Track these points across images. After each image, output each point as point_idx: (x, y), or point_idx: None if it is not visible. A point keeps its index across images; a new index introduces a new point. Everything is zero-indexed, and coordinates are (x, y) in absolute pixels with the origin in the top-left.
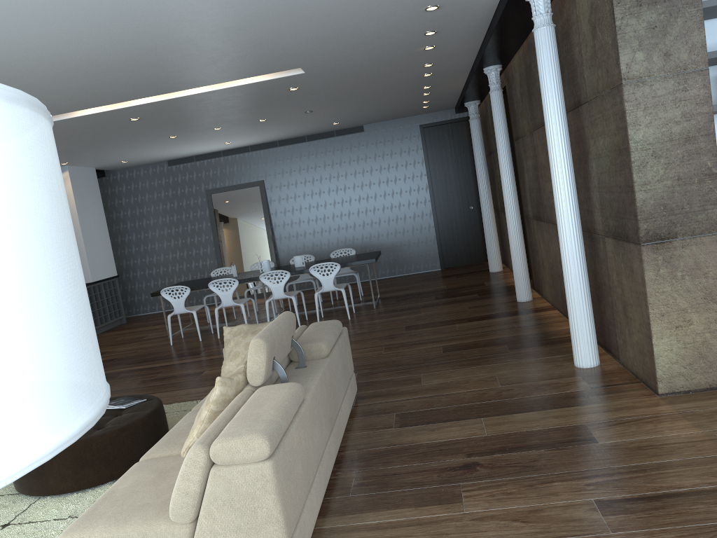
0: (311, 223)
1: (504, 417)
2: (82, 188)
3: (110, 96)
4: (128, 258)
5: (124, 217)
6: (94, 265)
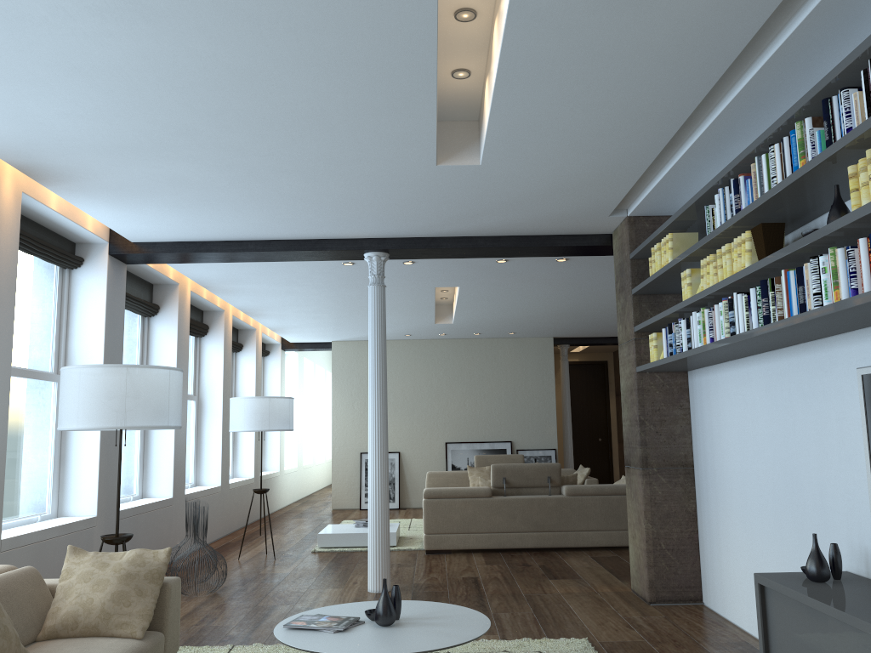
0: None
1: (600, 569)
2: None
3: None
4: None
5: None
6: None
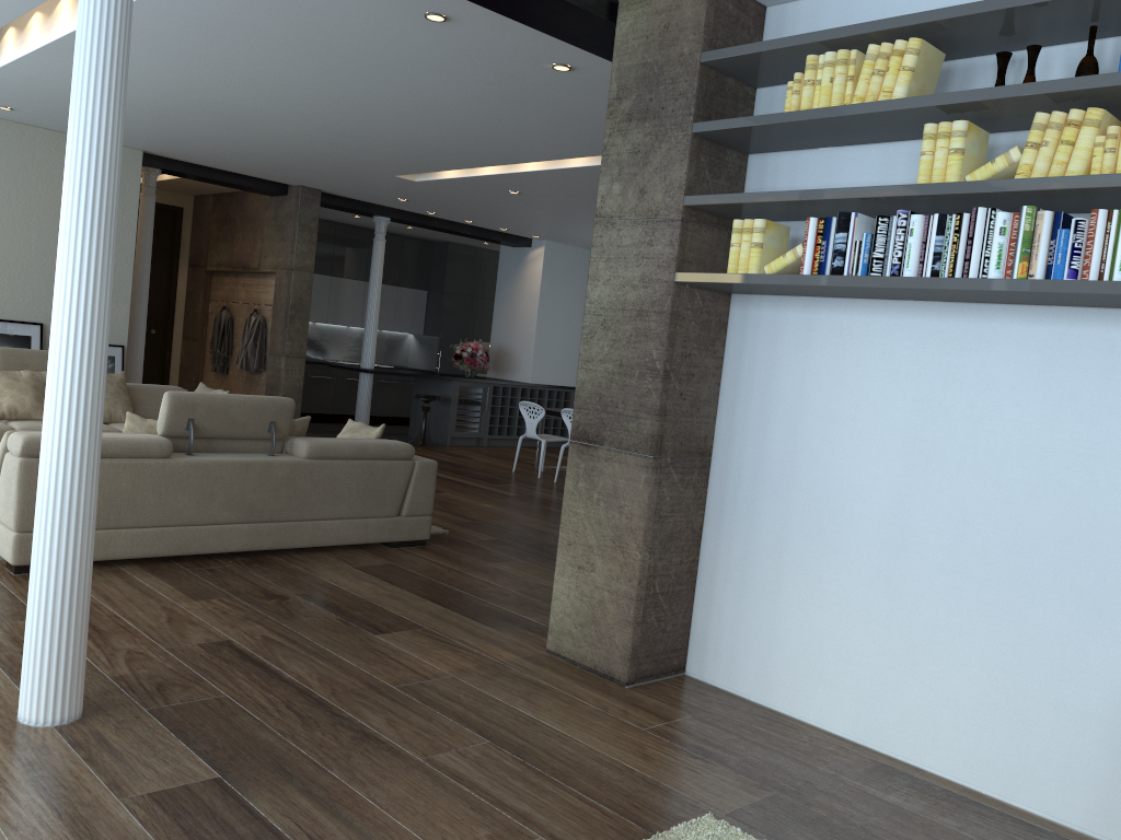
0: None
1: (416, 599)
2: (560, 270)
3: (430, 161)
4: None
5: None
6: (541, 364)
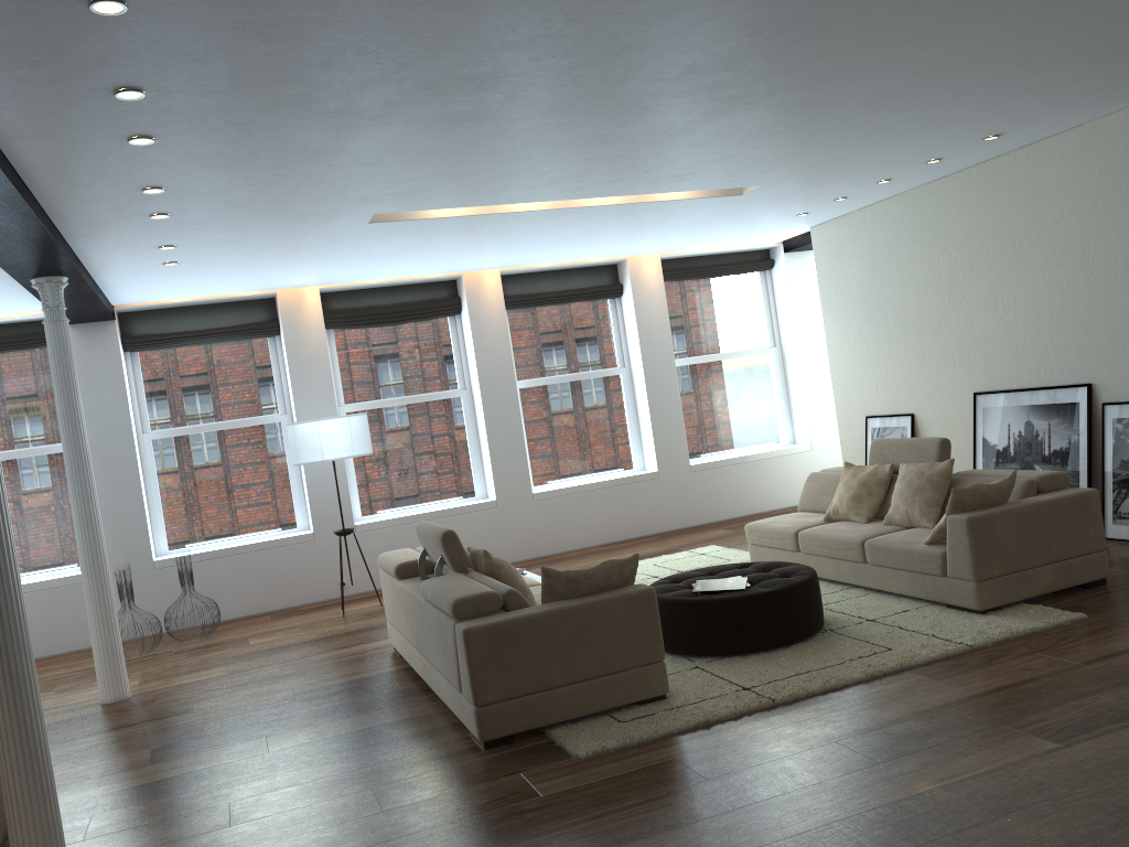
0: None
1: (239, 757)
2: None
3: (941, 0)
4: None
5: None
6: None
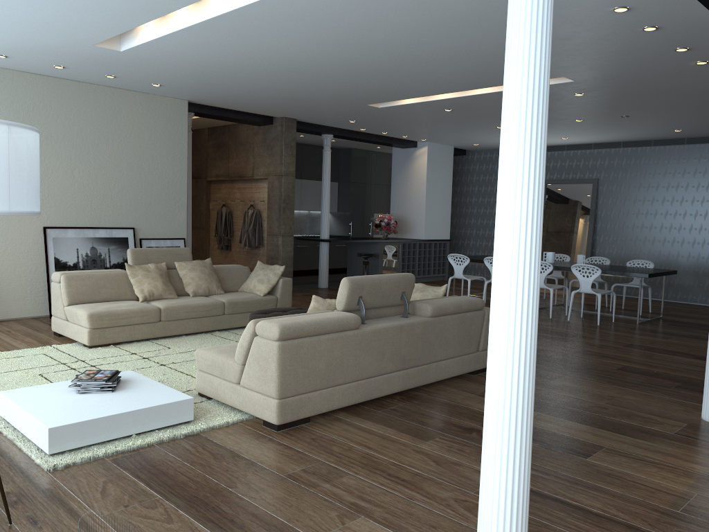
0: (636, 230)
1: (557, 419)
2: (437, 161)
3: (410, 91)
4: (466, 228)
5: (472, 192)
6: (429, 226)
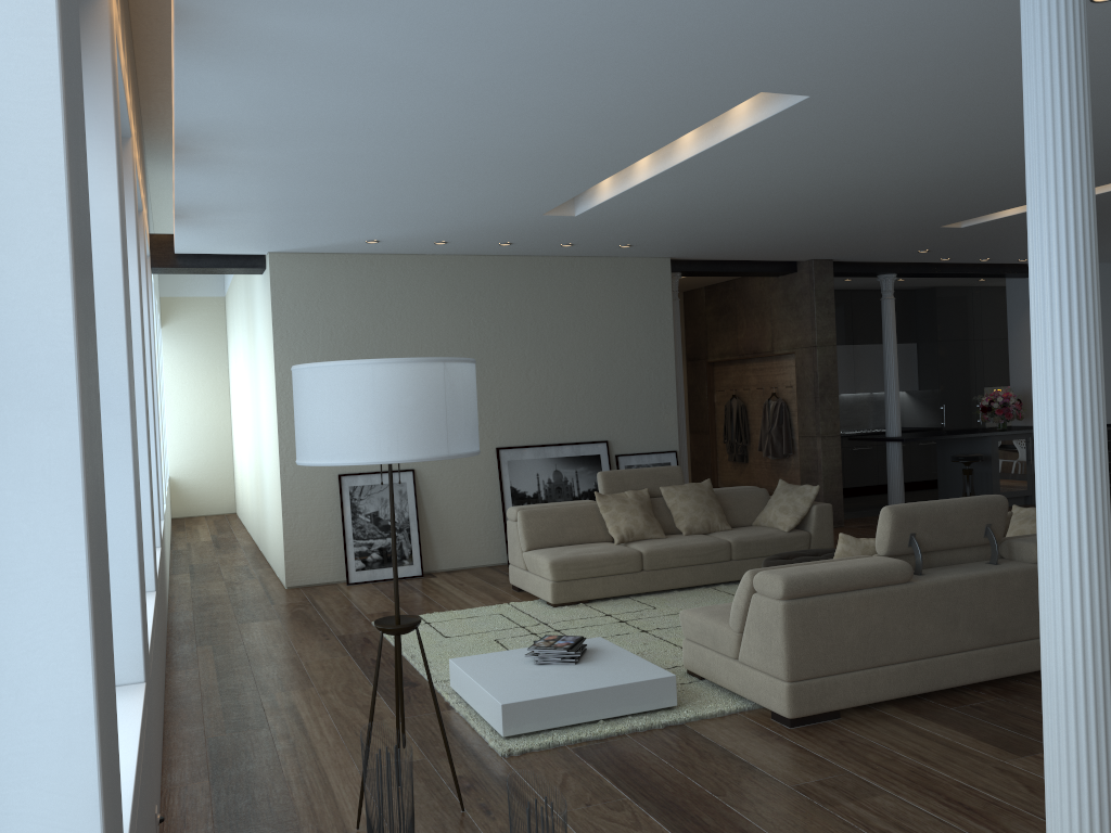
0: None
1: None
2: None
3: (1006, 200)
4: None
5: None
6: None
